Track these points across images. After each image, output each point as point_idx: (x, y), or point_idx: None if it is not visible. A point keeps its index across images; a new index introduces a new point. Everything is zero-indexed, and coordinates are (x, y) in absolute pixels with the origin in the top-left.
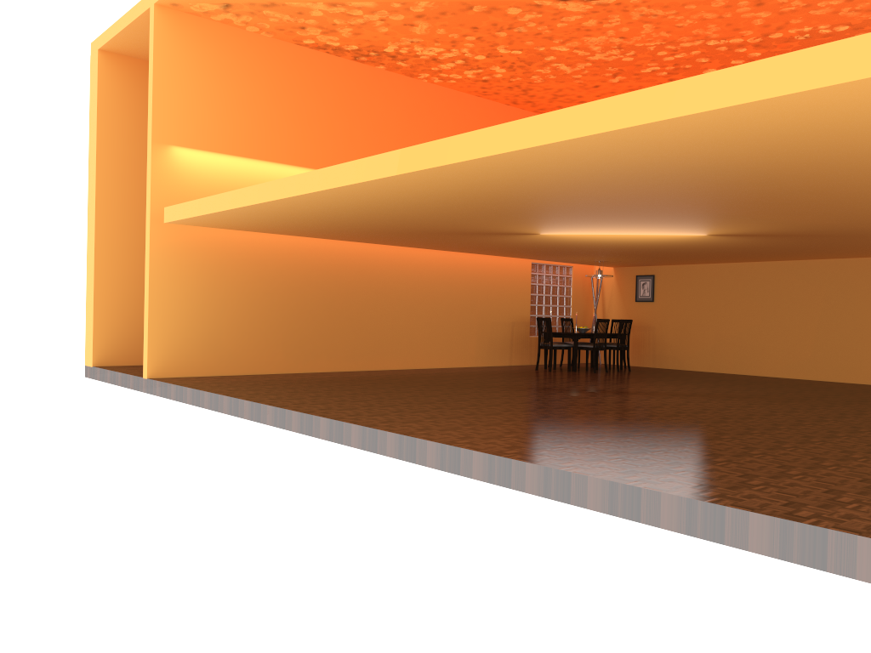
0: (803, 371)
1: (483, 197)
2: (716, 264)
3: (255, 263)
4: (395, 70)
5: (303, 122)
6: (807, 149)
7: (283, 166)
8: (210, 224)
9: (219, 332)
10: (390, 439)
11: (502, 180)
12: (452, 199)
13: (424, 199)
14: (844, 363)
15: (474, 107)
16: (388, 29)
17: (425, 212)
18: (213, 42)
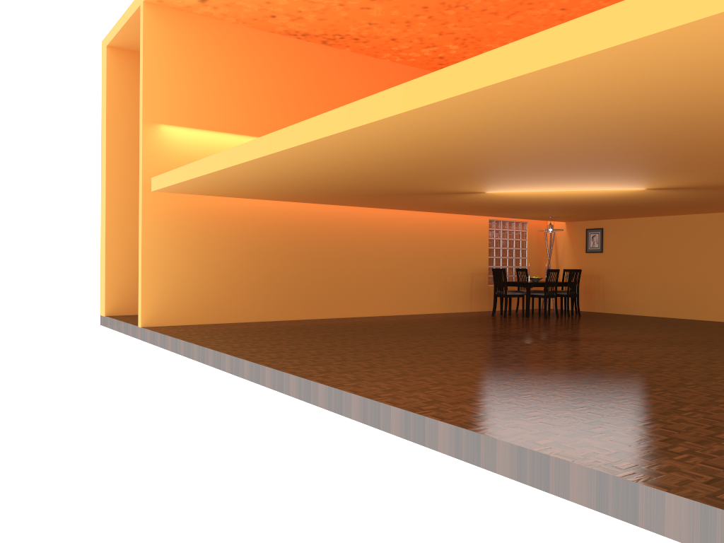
0: None
1: (417, 157)
2: (661, 216)
3: (236, 224)
4: (359, 51)
5: (277, 100)
6: None
7: None
8: (190, 191)
9: (205, 286)
10: (321, 390)
11: (426, 139)
12: (389, 160)
13: (362, 161)
14: None
15: None
16: (347, 13)
17: (371, 175)
18: (195, 32)
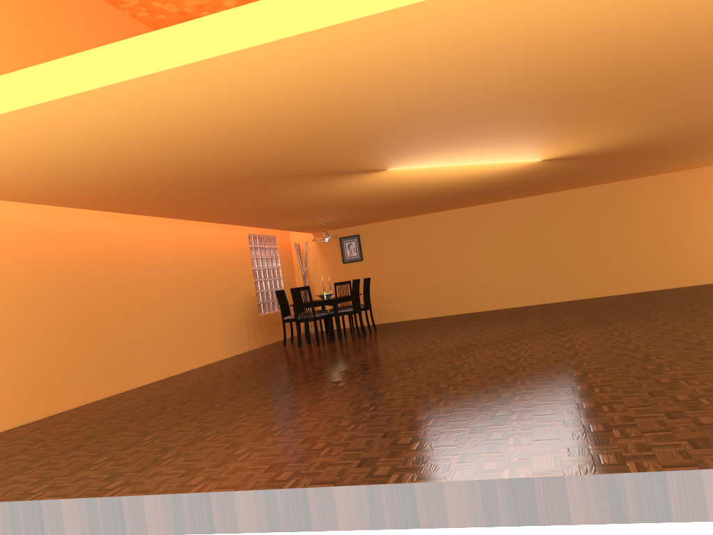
0: (520, 299)
1: (549, 60)
2: (421, 215)
3: None
4: None
5: None
6: None
7: None
8: None
9: None
10: None
11: None
12: (497, 65)
13: (458, 64)
14: (554, 285)
15: None
16: None
17: (366, 115)
18: None
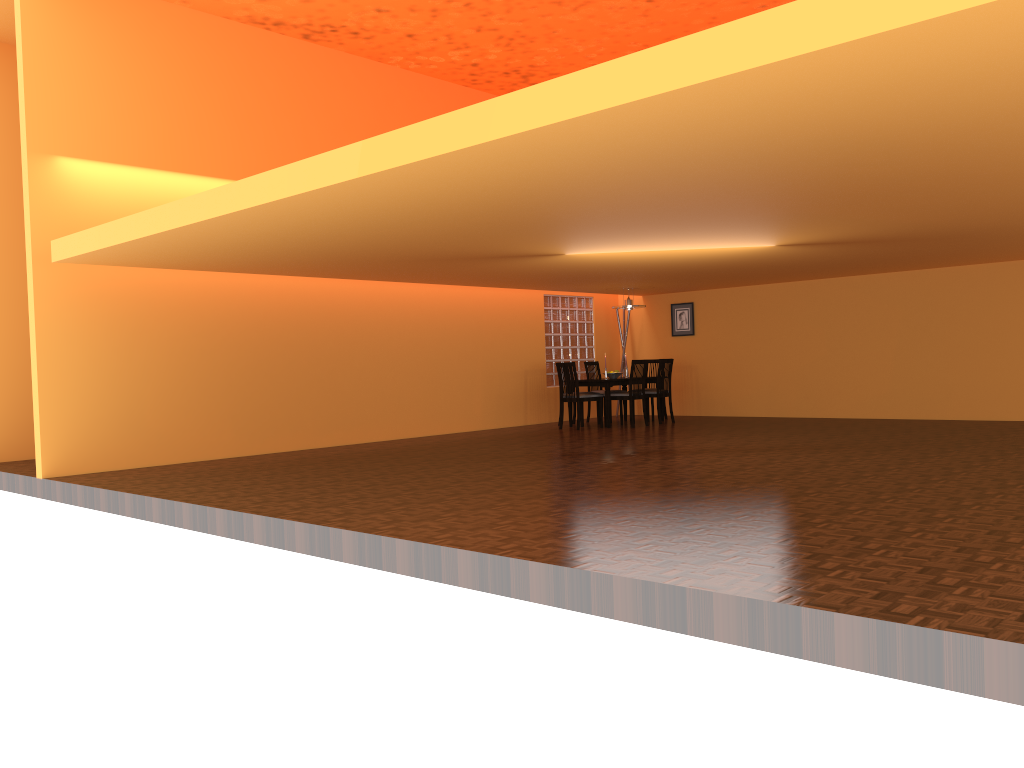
0: (881, 408)
1: (503, 202)
2: (768, 284)
3: (186, 312)
4: (358, 52)
5: (240, 122)
6: (978, 102)
7: (217, 180)
8: (119, 260)
9: (142, 408)
10: (402, 548)
11: (536, 173)
12: (461, 206)
13: (420, 208)
14: (929, 396)
15: (461, 100)
16: None
17: (420, 229)
18: (107, 13)
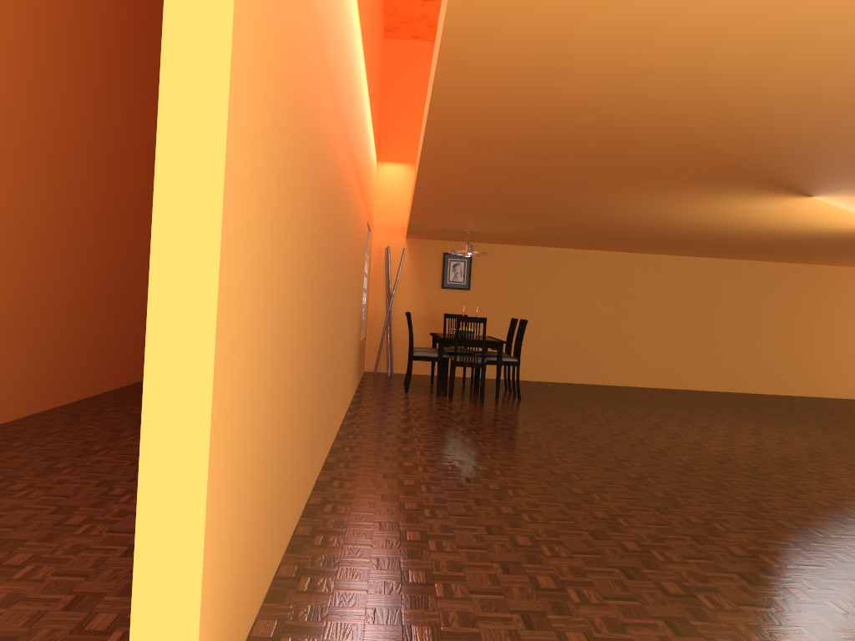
0: (657, 378)
1: None
2: (559, 248)
3: (312, 157)
4: None
5: None
6: None
7: None
8: None
9: (279, 416)
10: None
11: None
12: None
13: None
14: (699, 369)
15: None
16: None
17: None
18: None
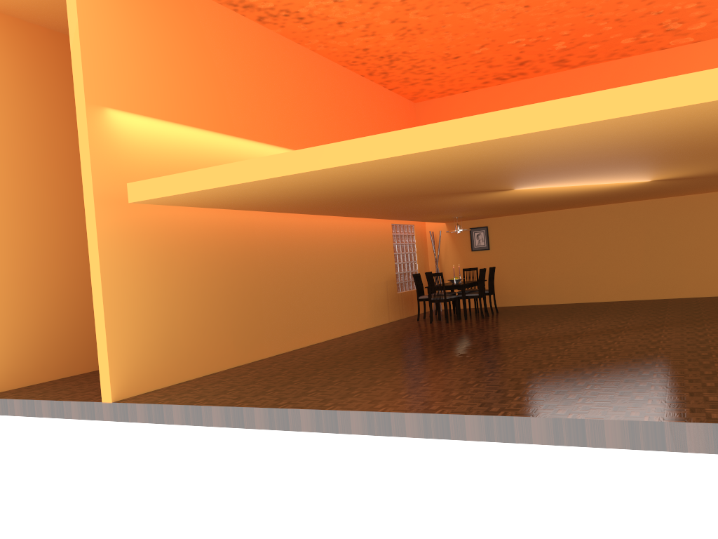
0: (635, 293)
1: (631, 142)
2: (545, 212)
3: (199, 245)
4: (289, 34)
5: (222, 85)
6: None
7: (211, 133)
8: (190, 200)
9: (176, 331)
10: (694, 430)
11: None
12: (593, 146)
13: (564, 148)
14: (669, 283)
15: (342, 77)
16: None
17: (498, 168)
18: None
